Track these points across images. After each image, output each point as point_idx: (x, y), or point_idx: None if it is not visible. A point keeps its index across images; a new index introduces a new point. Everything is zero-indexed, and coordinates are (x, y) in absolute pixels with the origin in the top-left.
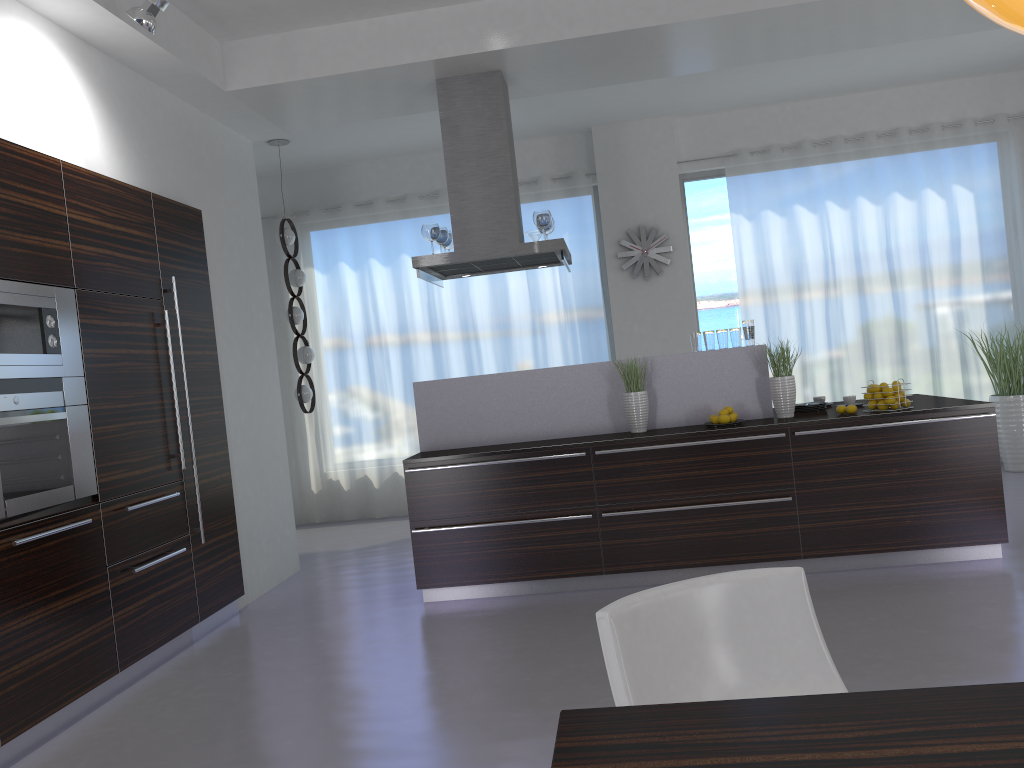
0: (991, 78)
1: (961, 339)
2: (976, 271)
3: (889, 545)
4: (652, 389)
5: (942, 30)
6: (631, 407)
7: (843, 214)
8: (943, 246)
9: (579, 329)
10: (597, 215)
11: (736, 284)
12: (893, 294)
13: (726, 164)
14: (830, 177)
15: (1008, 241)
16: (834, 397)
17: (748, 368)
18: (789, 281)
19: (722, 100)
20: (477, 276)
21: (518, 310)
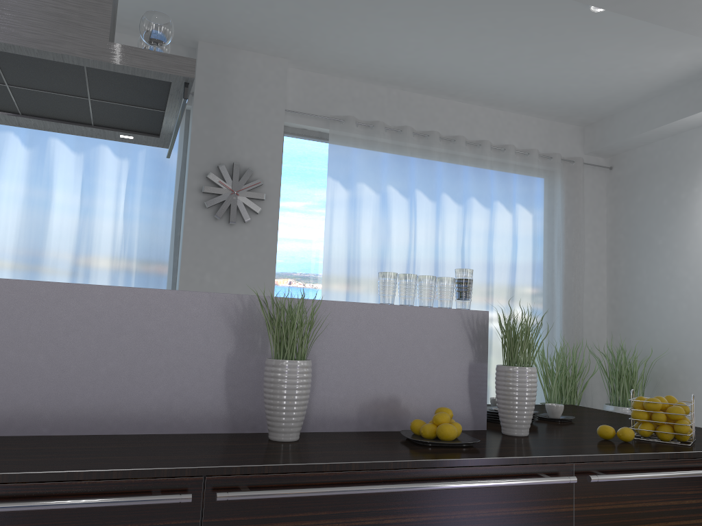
0: (550, 123)
1: None
2: (527, 284)
3: None
4: (311, 358)
5: (643, 4)
6: (283, 389)
7: (430, 205)
8: (506, 256)
9: (137, 266)
10: (184, 142)
11: (319, 252)
12: None
13: (331, 127)
14: (423, 168)
15: (552, 263)
16: None
17: (461, 345)
18: (375, 259)
19: (345, 56)
20: (11, 172)
21: (60, 227)
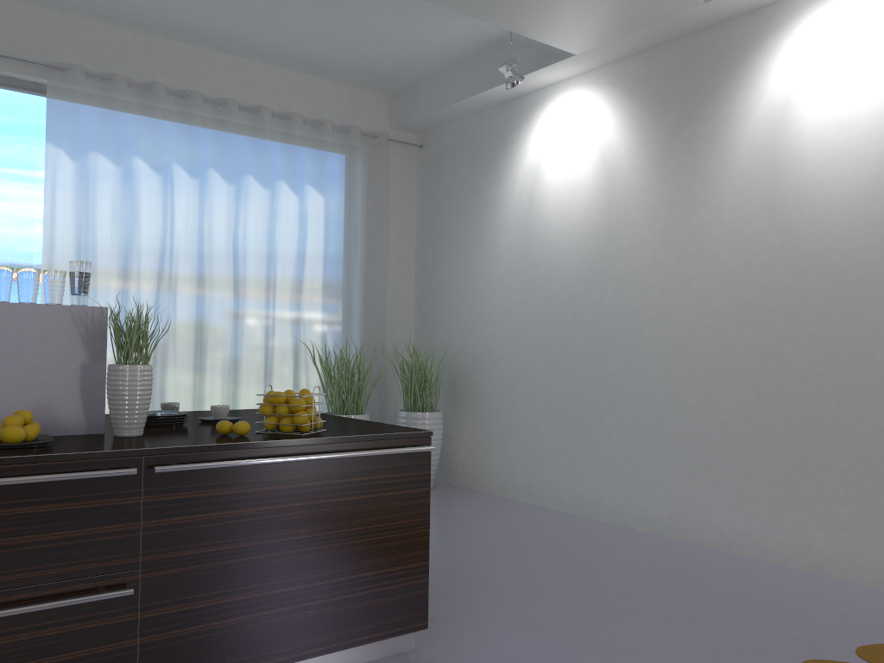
0: (351, 89)
1: (297, 349)
2: (318, 279)
3: (281, 654)
4: None
5: None
6: None
7: (192, 183)
8: (291, 246)
9: None
10: None
11: (41, 240)
12: (235, 288)
13: (50, 78)
14: (182, 136)
15: (349, 255)
16: (153, 402)
17: (71, 344)
18: (116, 249)
19: None
20: None
21: None
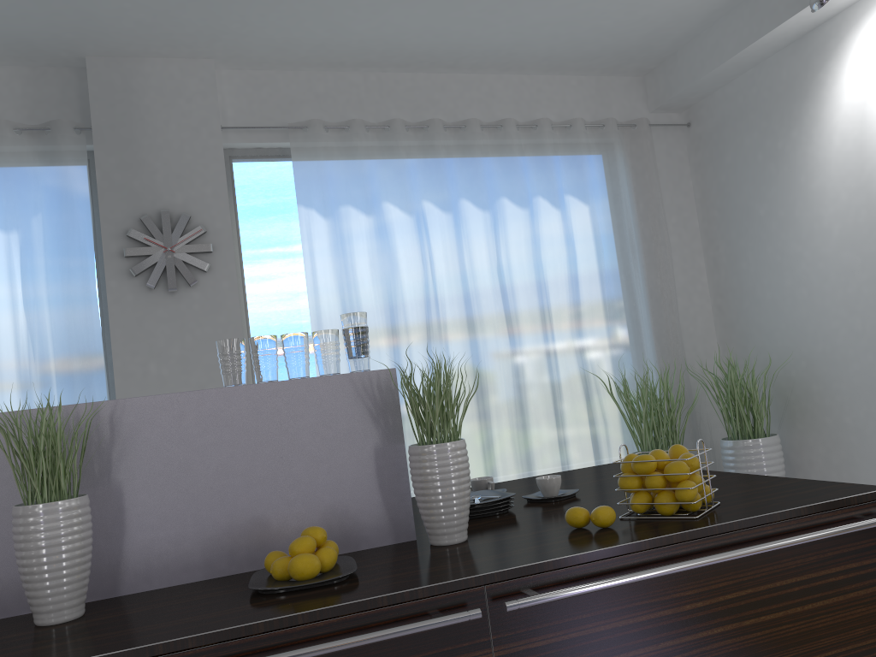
0: (596, 79)
1: (586, 383)
2: (597, 299)
3: None
4: (113, 487)
5: None
6: (32, 550)
7: (445, 218)
8: (561, 267)
9: (56, 369)
10: (96, 195)
11: (307, 307)
12: (508, 325)
13: (292, 139)
14: (428, 171)
15: (627, 265)
16: None
17: (358, 425)
18: (380, 303)
19: (287, 41)
20: None
21: None
